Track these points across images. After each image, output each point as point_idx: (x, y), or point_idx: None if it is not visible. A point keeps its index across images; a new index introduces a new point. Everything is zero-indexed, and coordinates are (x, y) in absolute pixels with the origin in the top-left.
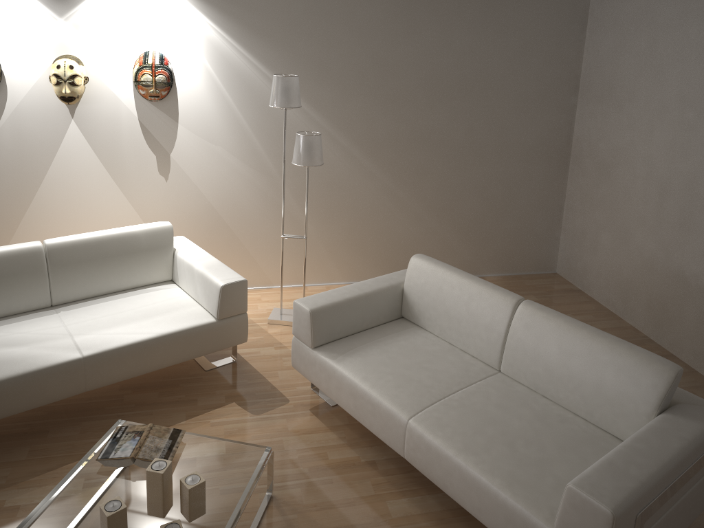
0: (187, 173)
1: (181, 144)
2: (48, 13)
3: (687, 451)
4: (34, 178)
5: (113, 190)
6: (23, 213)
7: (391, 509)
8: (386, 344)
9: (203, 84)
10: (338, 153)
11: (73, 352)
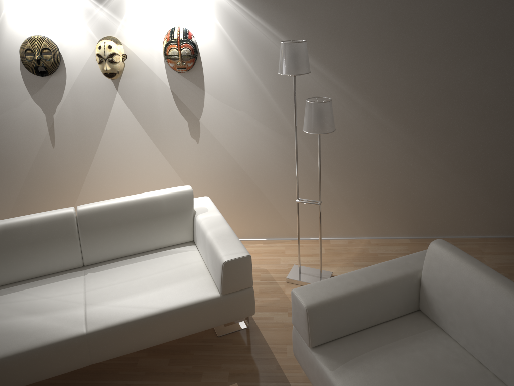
0: (215, 136)
1: (208, 110)
2: (90, 1)
3: None
4: (92, 142)
5: (154, 151)
6: (87, 171)
7: None
8: (397, 353)
9: (224, 54)
10: (357, 114)
11: (79, 326)
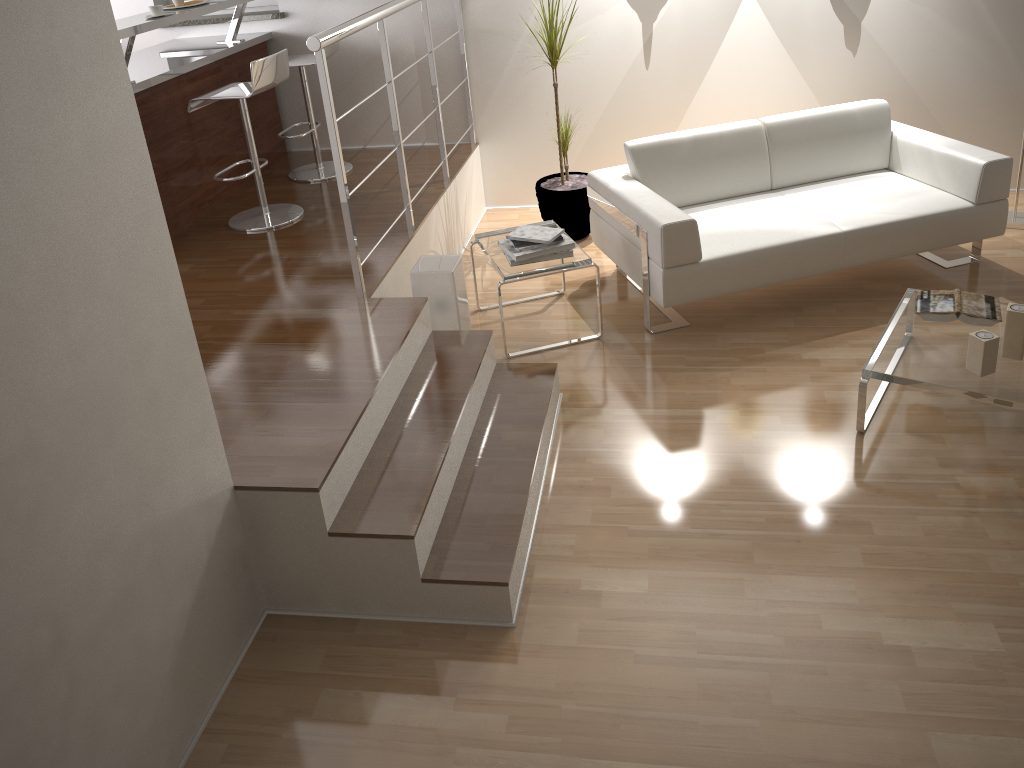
0: (880, 45)
1: (876, 8)
2: None
3: None
4: (703, 60)
5: (789, 70)
6: (689, 102)
7: None
8: None
9: None
10: None
11: (831, 226)
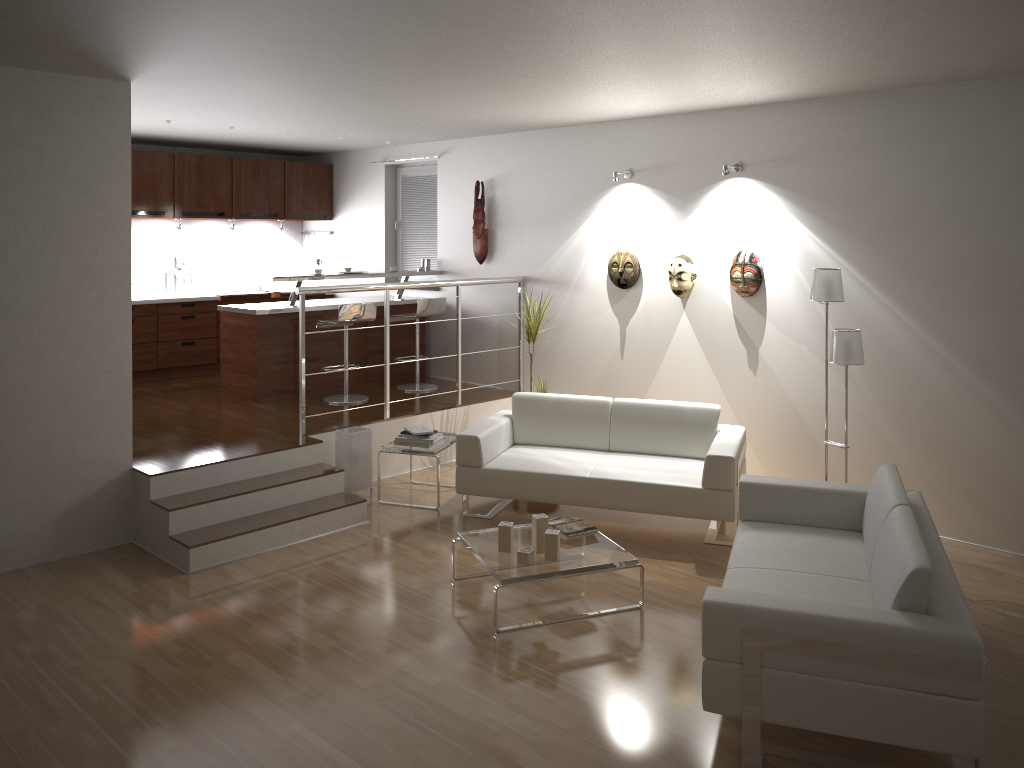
0: (772, 370)
1: (768, 340)
2: (671, 221)
3: (852, 623)
4: (655, 360)
5: (711, 378)
6: (646, 390)
7: None
8: (802, 535)
9: (789, 281)
10: (937, 366)
11: (585, 472)
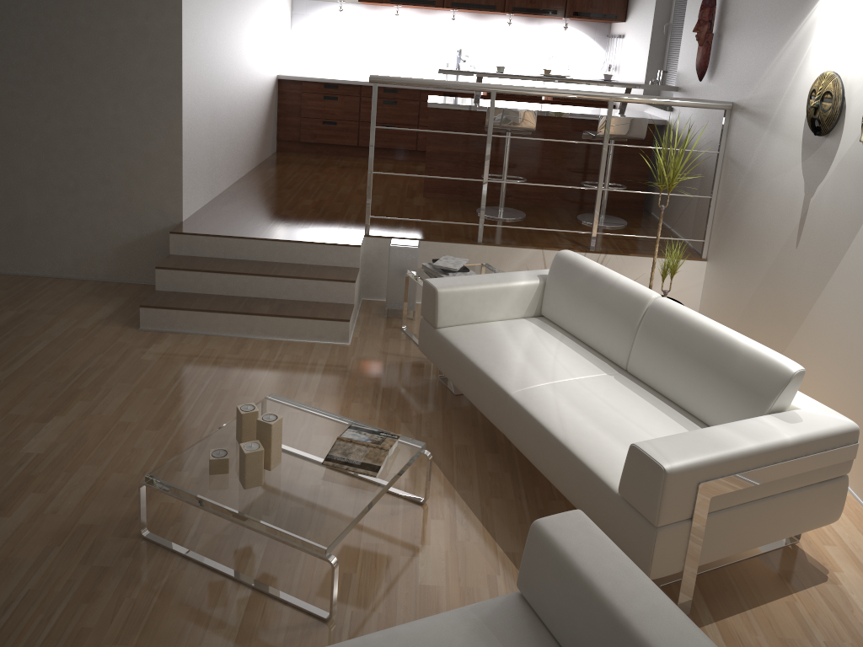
0: None
1: None
2: None
3: None
4: (831, 260)
5: None
6: (812, 303)
7: None
8: None
9: None
10: None
11: (516, 387)
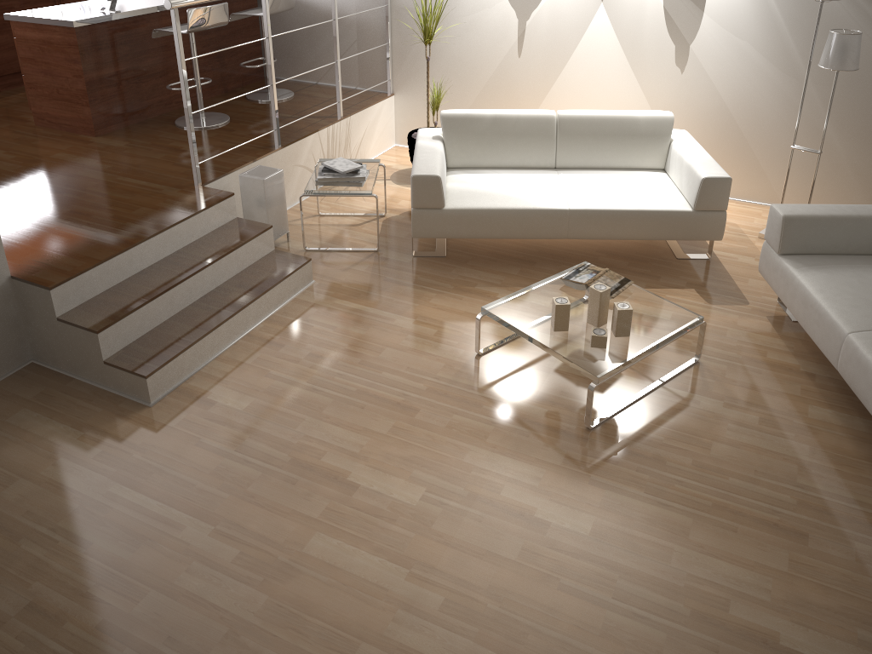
0: (704, 67)
1: (703, 36)
2: None
3: None
4: (562, 57)
5: (629, 76)
6: (549, 89)
7: (810, 411)
8: (865, 271)
9: None
10: None
11: (562, 204)
